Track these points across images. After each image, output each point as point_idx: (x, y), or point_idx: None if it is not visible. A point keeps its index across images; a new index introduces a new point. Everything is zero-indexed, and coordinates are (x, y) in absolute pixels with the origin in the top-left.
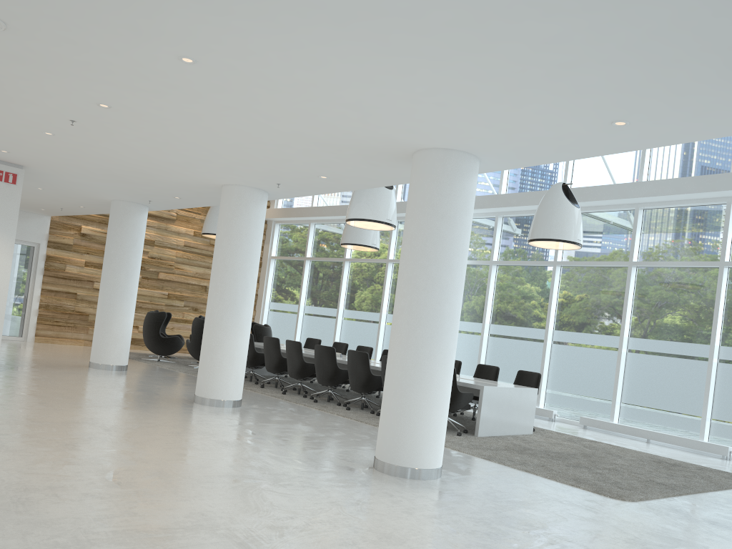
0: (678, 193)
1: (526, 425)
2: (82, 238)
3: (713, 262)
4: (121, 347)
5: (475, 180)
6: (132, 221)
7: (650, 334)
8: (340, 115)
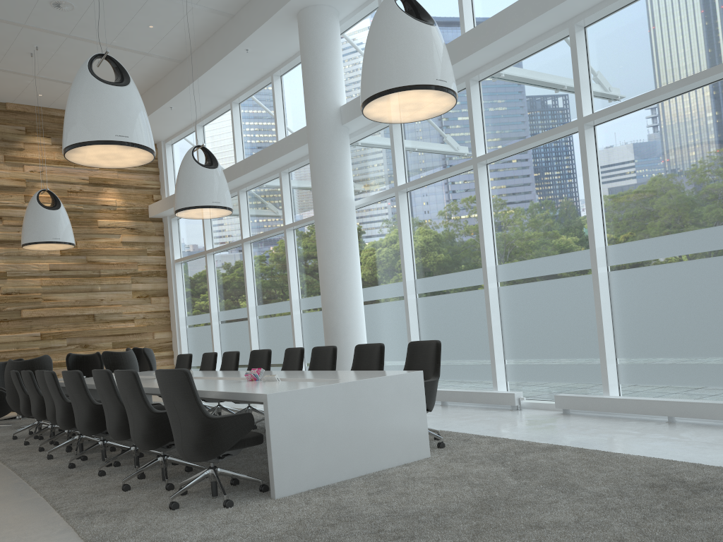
0: None
1: (410, 445)
2: None
3: (717, 67)
4: None
5: None
6: None
7: (639, 230)
8: None
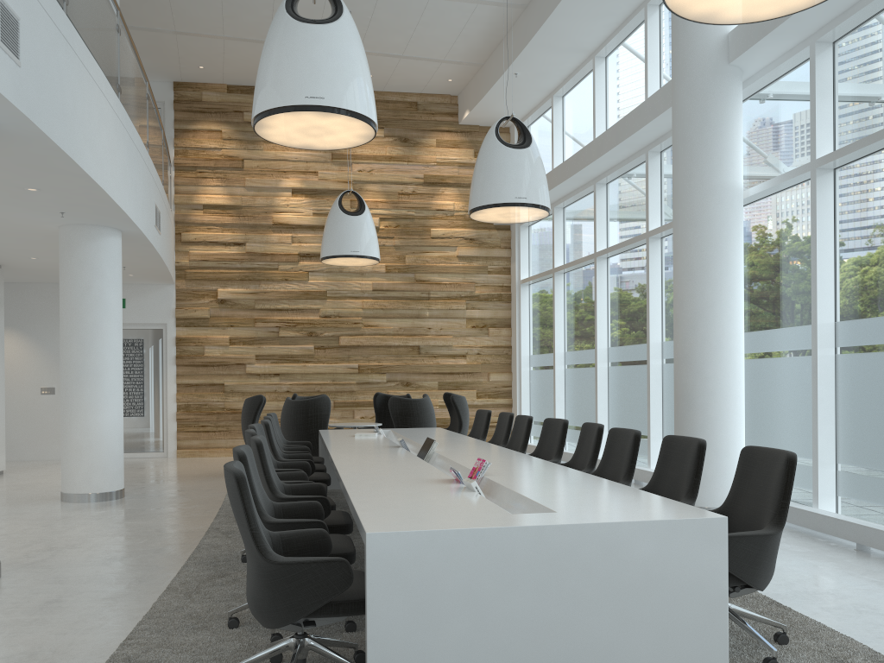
0: None
1: (680, 662)
2: (221, 306)
3: None
4: (89, 462)
5: None
6: (77, 256)
7: None
8: None
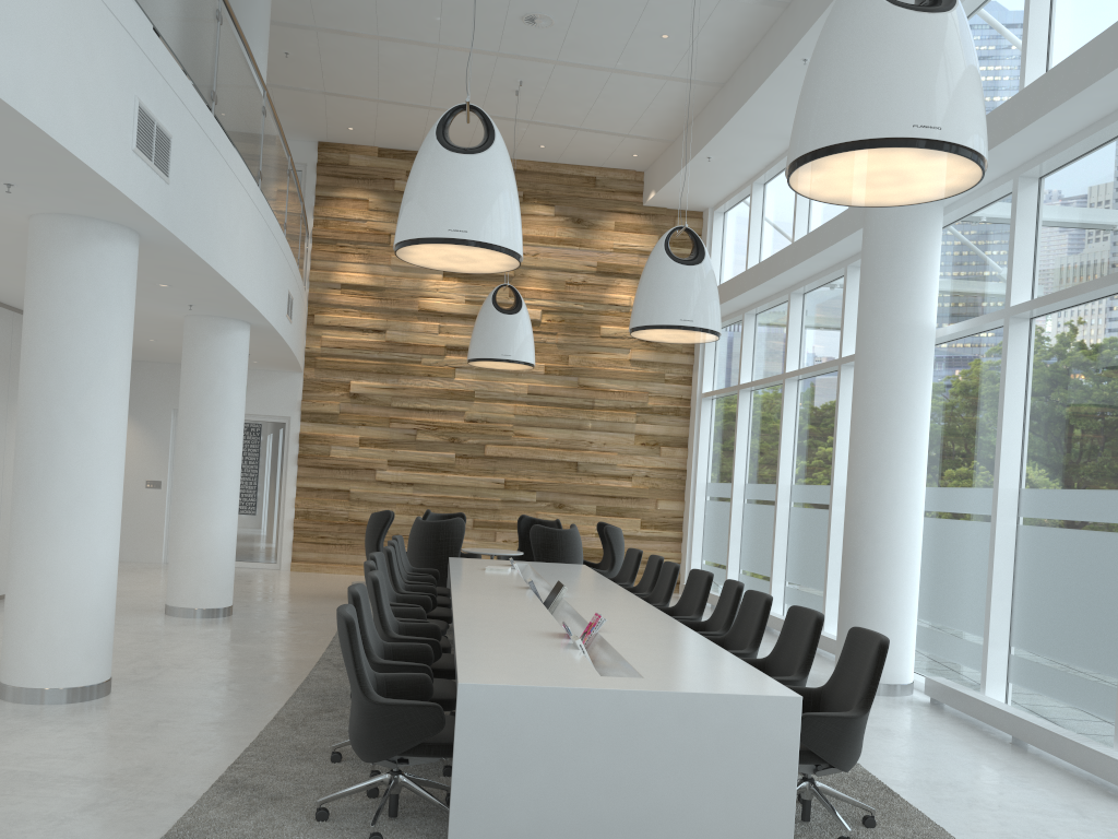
0: None
1: (745, 830)
2: (353, 401)
3: None
4: (198, 575)
5: None
6: (202, 350)
7: None
8: None
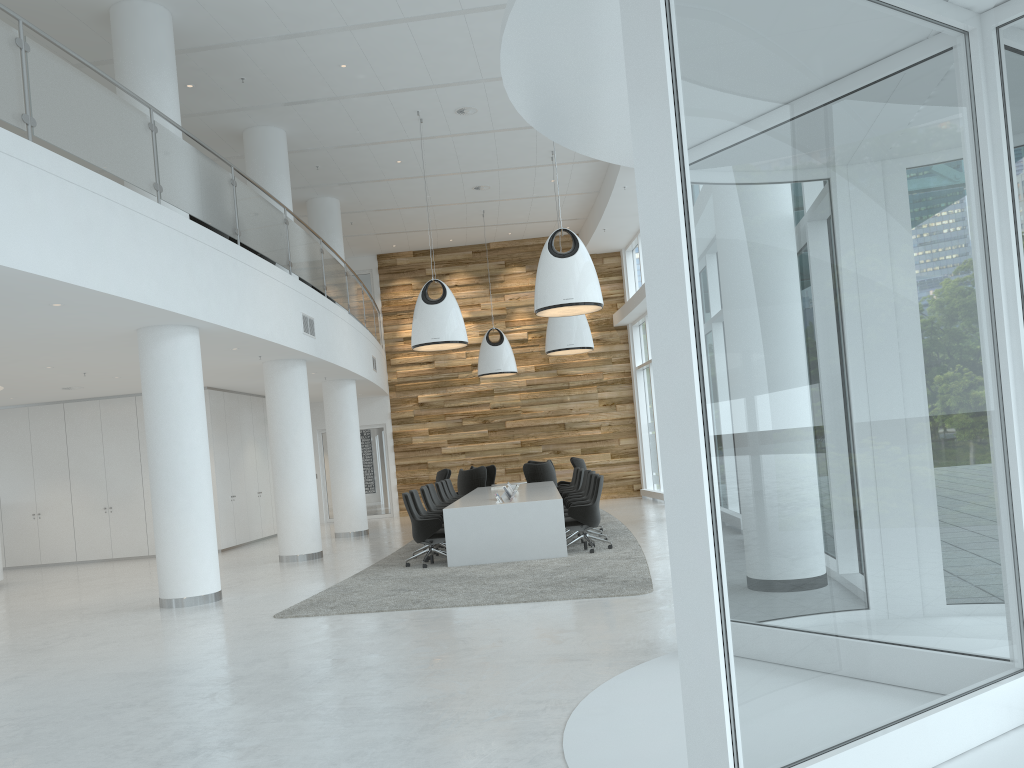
0: None
1: (549, 547)
2: (421, 407)
3: None
4: (348, 514)
5: (165, 345)
6: (333, 398)
7: None
8: (56, 341)
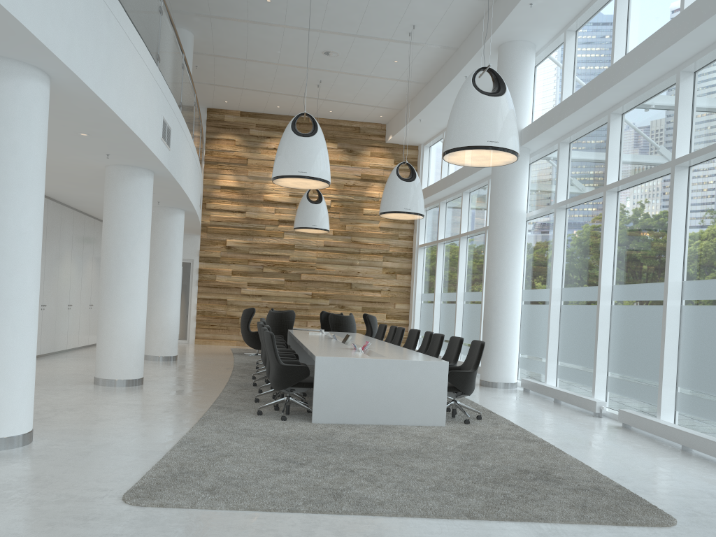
0: (696, 25)
1: (427, 413)
2: (228, 250)
3: None
4: (161, 339)
5: None
6: (162, 224)
7: (705, 271)
8: None
